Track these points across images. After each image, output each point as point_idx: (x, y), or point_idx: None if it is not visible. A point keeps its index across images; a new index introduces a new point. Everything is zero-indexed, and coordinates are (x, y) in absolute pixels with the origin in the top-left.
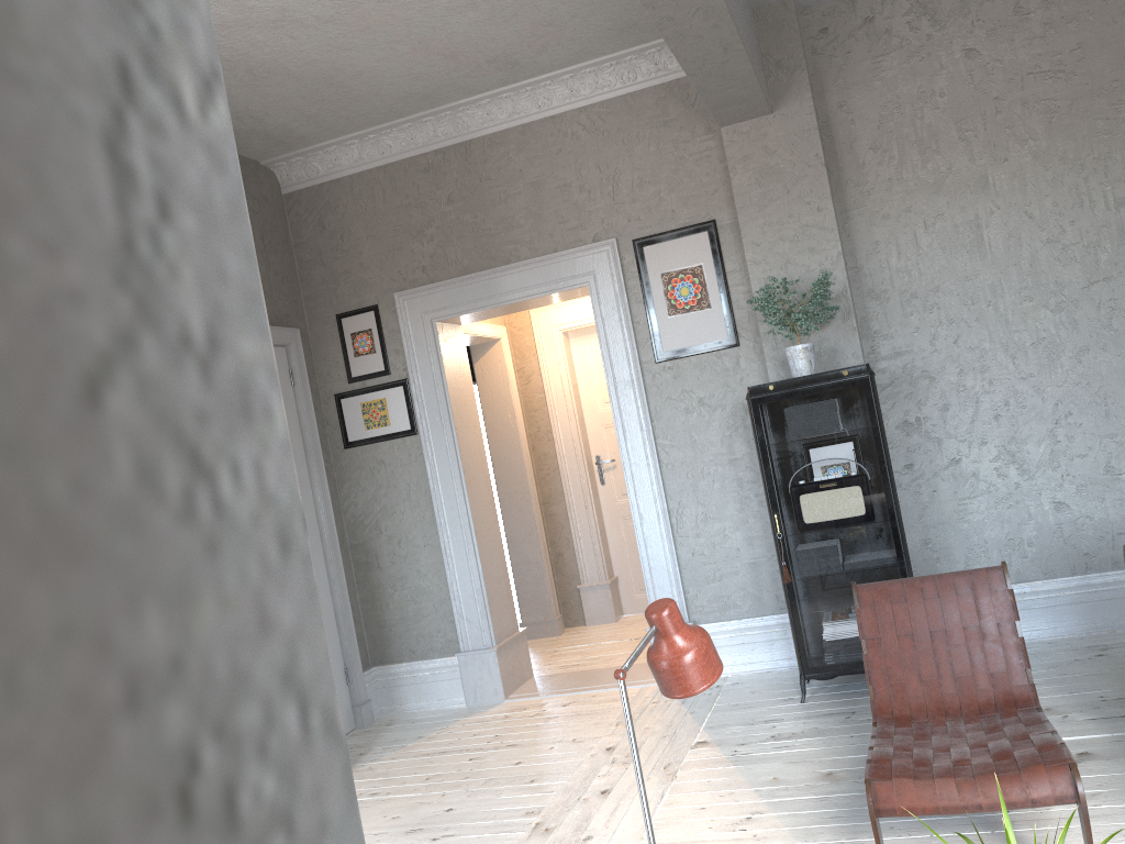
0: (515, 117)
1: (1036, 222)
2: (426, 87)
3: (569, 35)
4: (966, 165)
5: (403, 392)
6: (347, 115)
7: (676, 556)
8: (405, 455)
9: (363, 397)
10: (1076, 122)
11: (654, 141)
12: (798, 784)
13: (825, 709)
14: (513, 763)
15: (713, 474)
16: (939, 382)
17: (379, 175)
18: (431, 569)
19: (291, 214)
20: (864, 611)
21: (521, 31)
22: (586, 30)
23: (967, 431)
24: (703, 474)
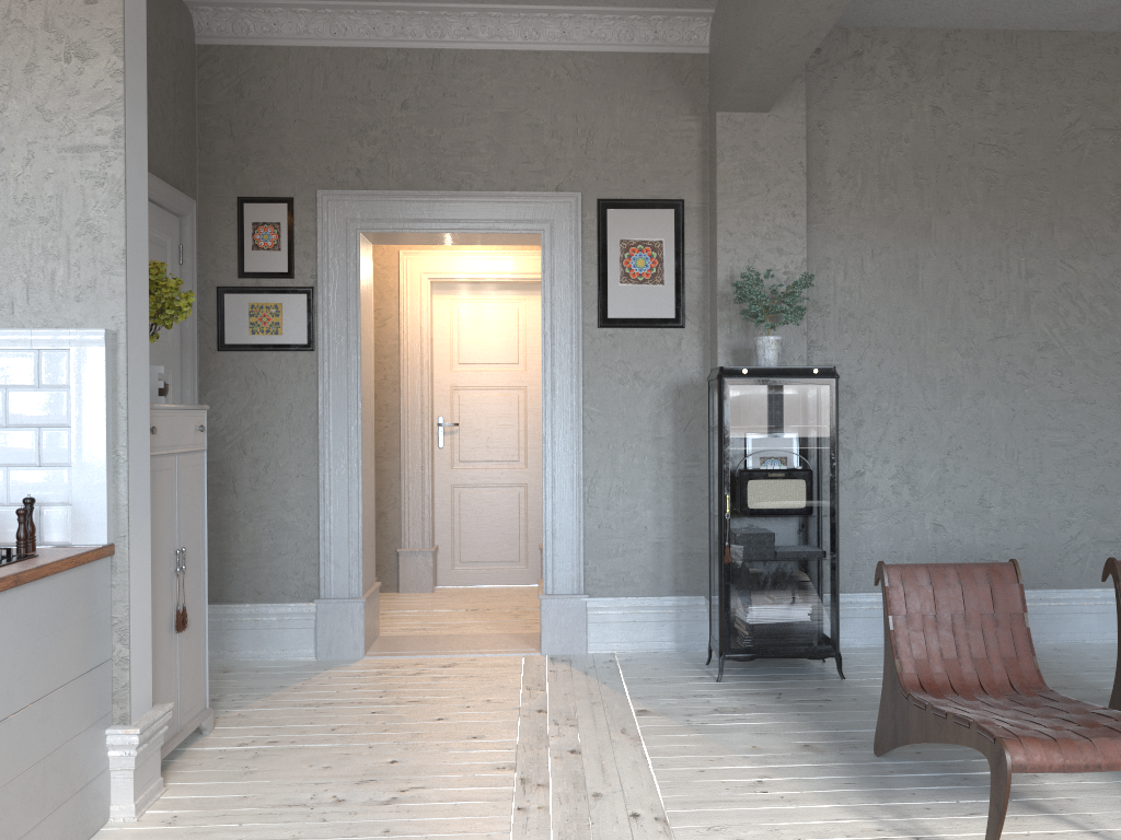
0: (497, 40)
1: (963, 274)
2: None
3: None
4: (915, 209)
5: (306, 302)
6: None
7: (583, 526)
8: (294, 371)
9: (253, 297)
10: (1008, 196)
11: (638, 107)
12: (783, 753)
13: (748, 689)
14: (433, 719)
15: (635, 449)
16: (859, 399)
17: (324, 56)
18: (300, 503)
19: (202, 70)
20: (893, 589)
21: None
22: None
23: (874, 448)
24: (625, 447)
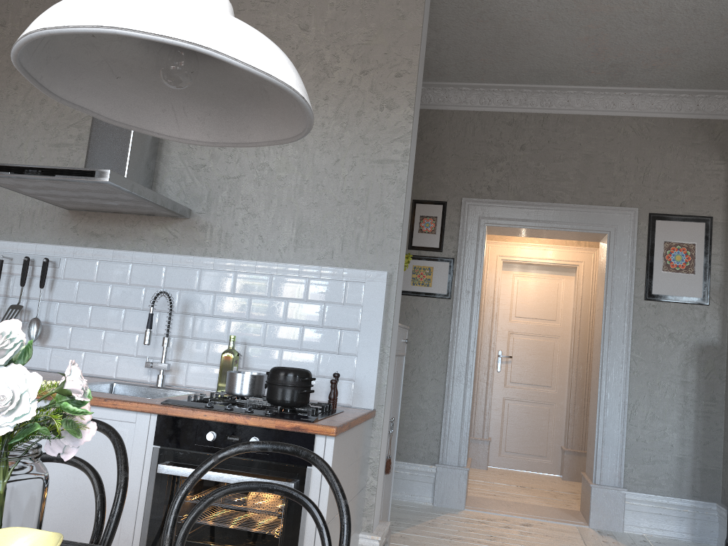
0: (586, 108)
1: None
2: (555, 68)
3: (675, 66)
4: None
5: (448, 267)
6: (487, 69)
7: (625, 438)
8: (436, 311)
9: (416, 261)
10: None
11: (681, 153)
12: None
13: None
14: None
15: (667, 387)
16: None
17: (474, 116)
18: (431, 397)
19: None
20: None
21: (657, 51)
22: (688, 66)
23: None
24: (659, 385)
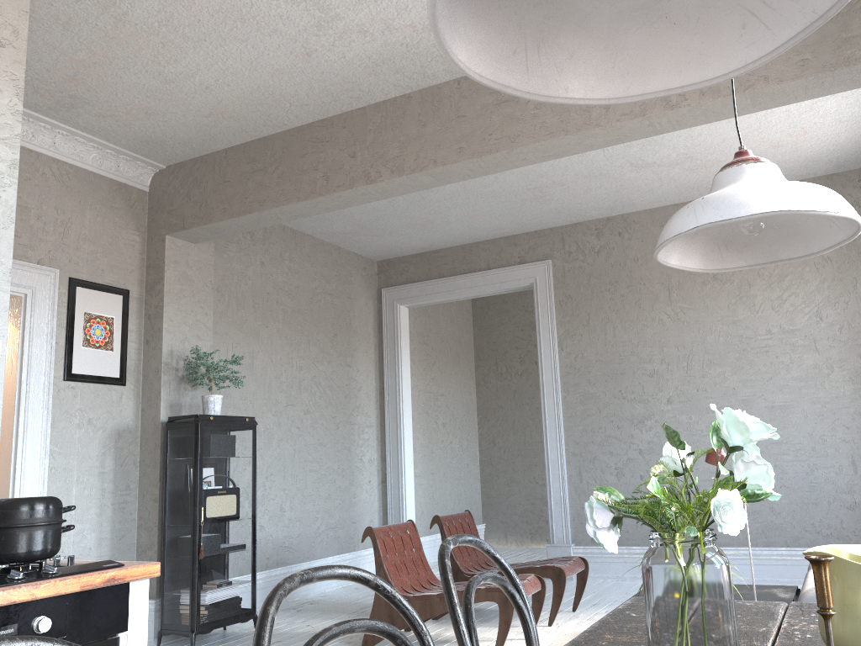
0: None
1: (274, 365)
2: None
3: (134, 123)
4: (253, 321)
5: None
6: None
7: None
8: None
9: None
10: (292, 321)
11: (102, 215)
12: None
13: None
14: None
15: (86, 482)
16: None
17: None
18: None
19: None
20: (380, 541)
21: (134, 104)
22: (145, 128)
23: None
24: (78, 481)
